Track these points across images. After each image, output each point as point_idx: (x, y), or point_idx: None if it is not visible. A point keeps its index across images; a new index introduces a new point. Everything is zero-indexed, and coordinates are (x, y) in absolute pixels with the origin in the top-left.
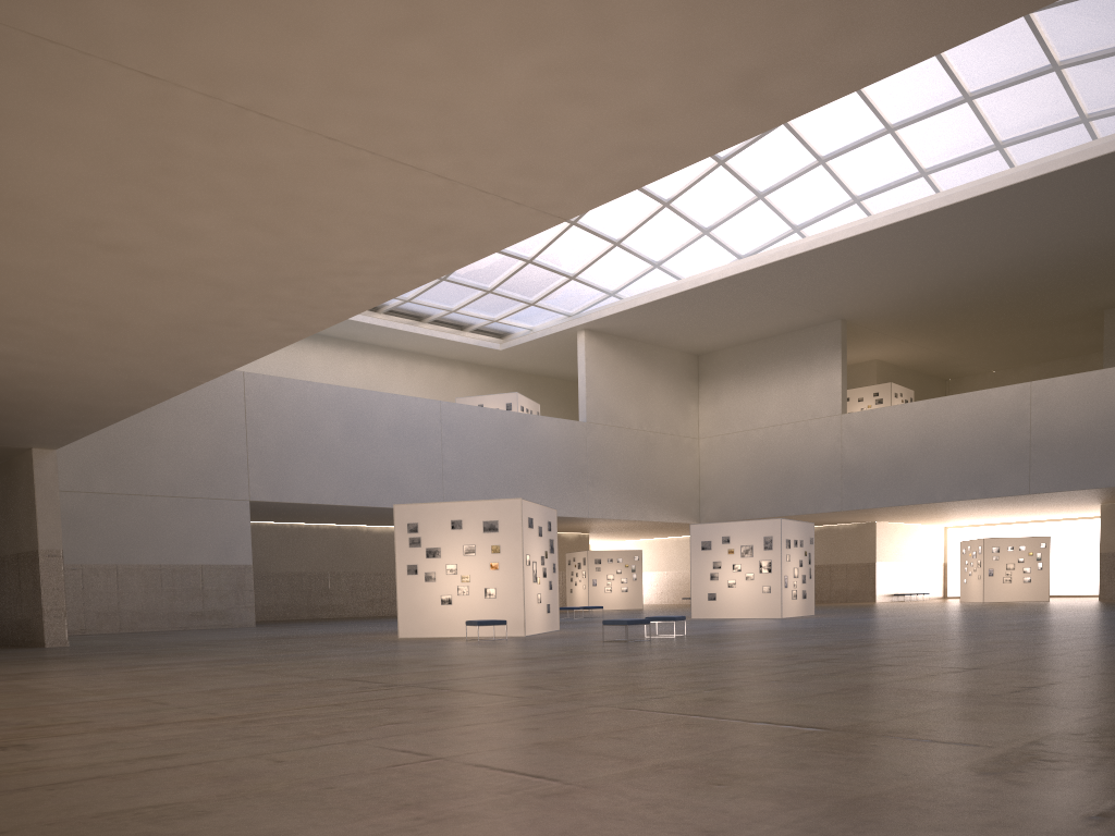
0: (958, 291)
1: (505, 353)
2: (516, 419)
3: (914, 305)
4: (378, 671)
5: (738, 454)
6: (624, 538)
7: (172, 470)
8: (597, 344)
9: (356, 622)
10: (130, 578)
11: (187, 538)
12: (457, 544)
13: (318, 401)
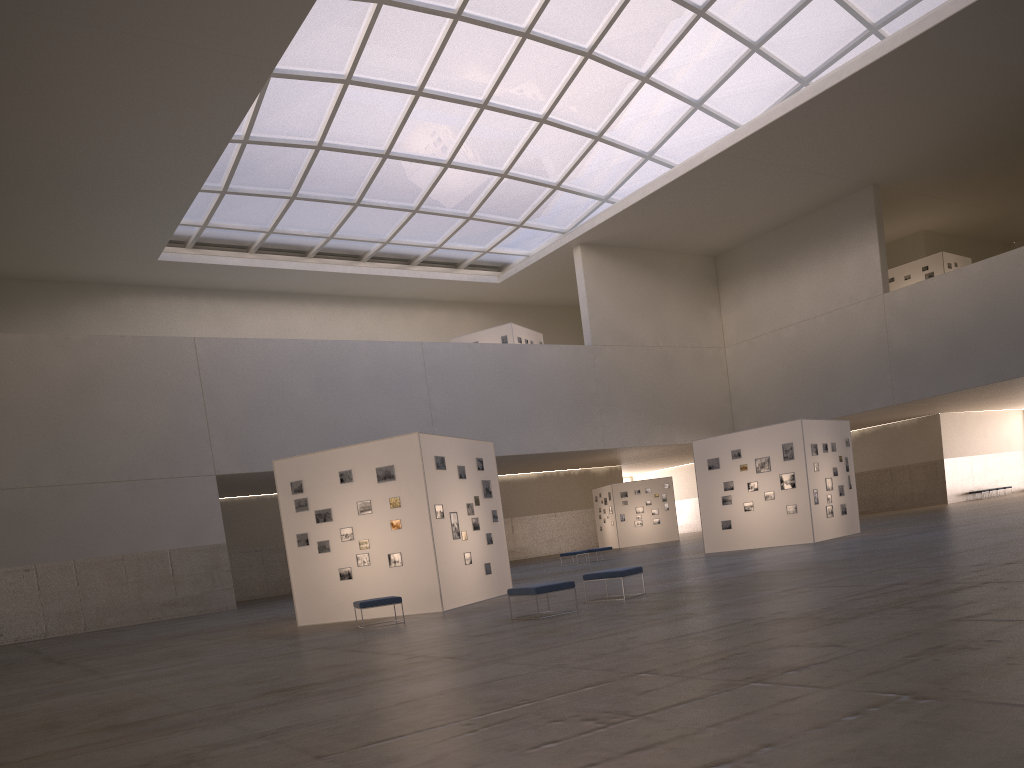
0: (1015, 121)
1: (505, 285)
2: (511, 351)
3: (959, 150)
4: None
5: (769, 358)
6: (663, 465)
7: (125, 453)
8: (596, 259)
9: None
10: (90, 573)
11: (150, 523)
12: (350, 502)
13: (282, 358)
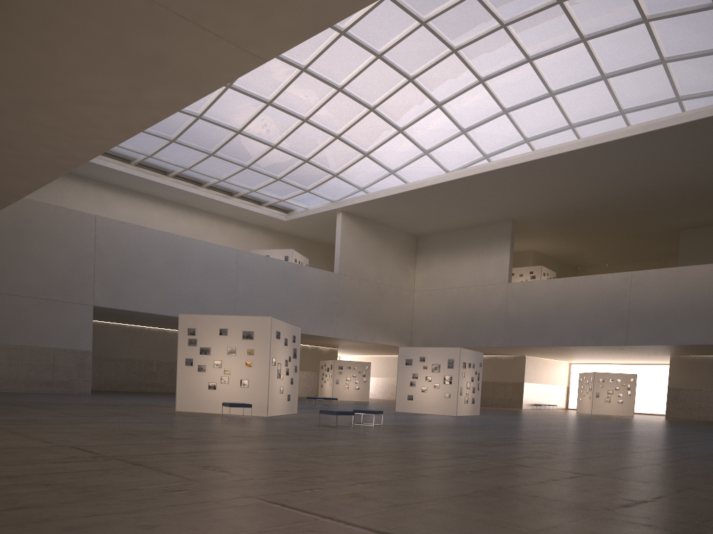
0: (589, 208)
1: (288, 223)
2: (290, 267)
3: (559, 215)
4: (113, 440)
5: (439, 304)
6: (362, 353)
7: (36, 279)
8: (349, 222)
9: (166, 396)
10: None
11: (44, 328)
12: (223, 346)
13: (149, 241)
